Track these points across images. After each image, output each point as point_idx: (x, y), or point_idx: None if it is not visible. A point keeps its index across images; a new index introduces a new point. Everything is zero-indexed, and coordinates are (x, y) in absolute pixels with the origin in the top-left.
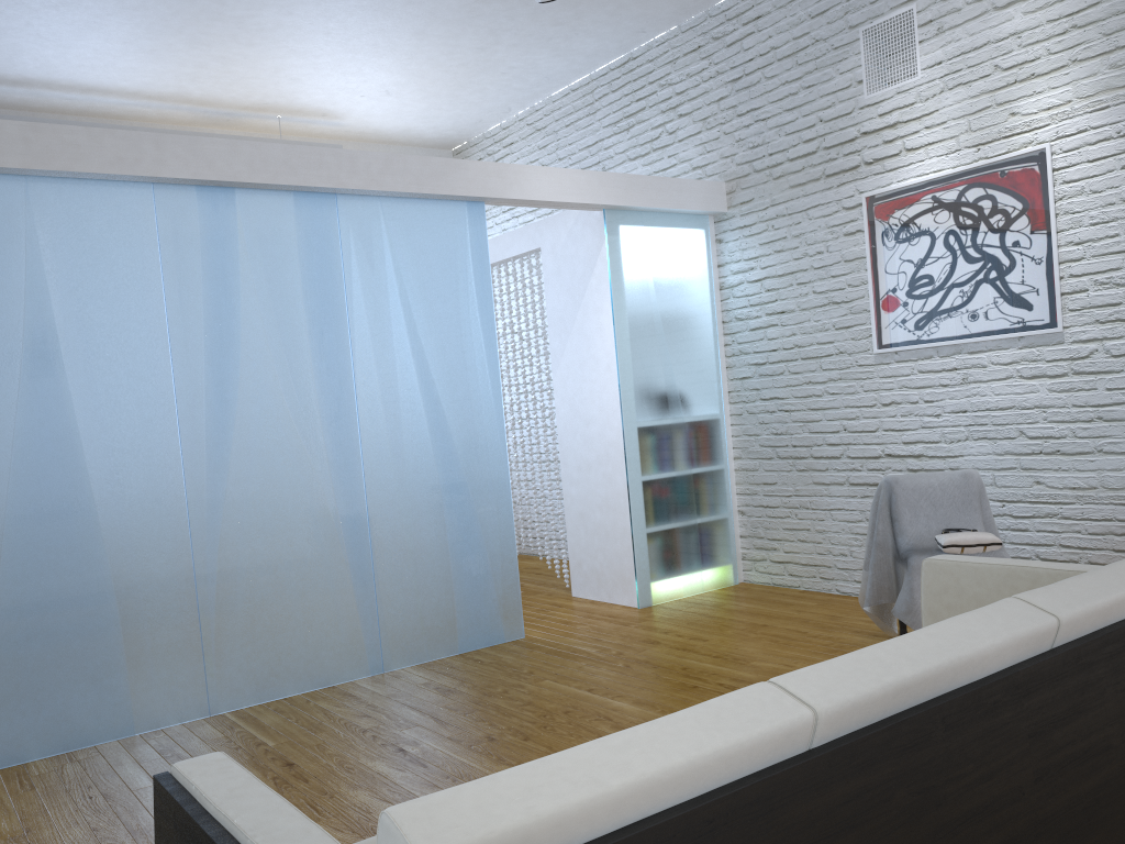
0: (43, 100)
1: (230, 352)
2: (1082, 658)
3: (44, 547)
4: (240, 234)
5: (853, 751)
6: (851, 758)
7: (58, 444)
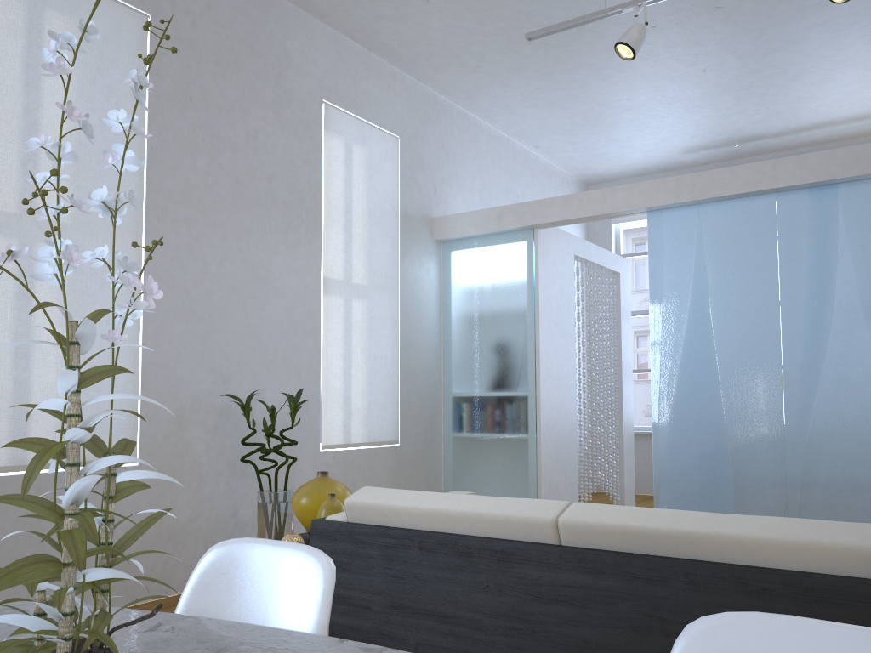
0: (836, 133)
1: (824, 304)
2: None
3: (691, 427)
4: (839, 217)
5: (582, 556)
6: (580, 561)
7: (703, 365)
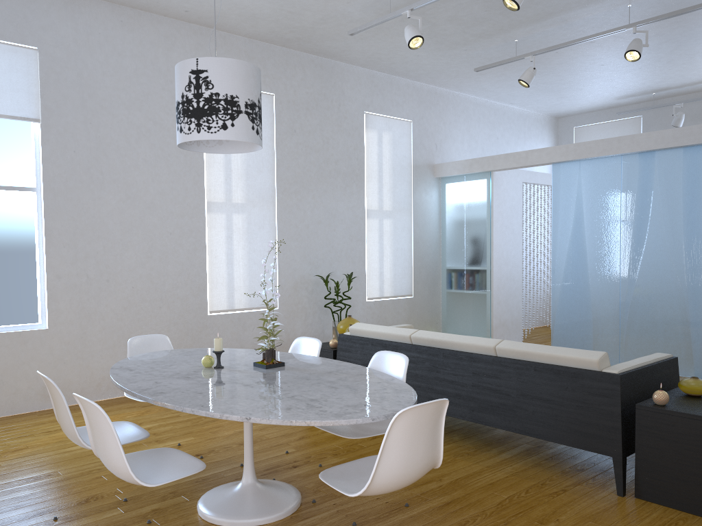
0: None
1: (644, 222)
2: (502, 362)
3: (571, 290)
4: (654, 171)
5: (417, 347)
6: (416, 349)
7: (579, 255)
